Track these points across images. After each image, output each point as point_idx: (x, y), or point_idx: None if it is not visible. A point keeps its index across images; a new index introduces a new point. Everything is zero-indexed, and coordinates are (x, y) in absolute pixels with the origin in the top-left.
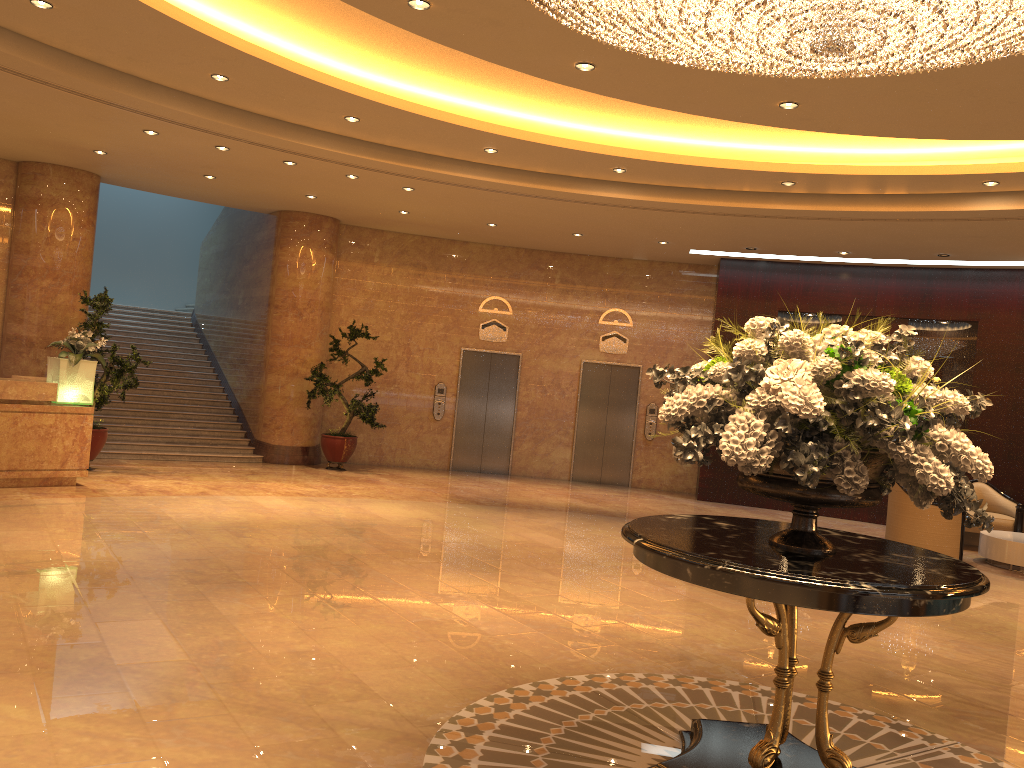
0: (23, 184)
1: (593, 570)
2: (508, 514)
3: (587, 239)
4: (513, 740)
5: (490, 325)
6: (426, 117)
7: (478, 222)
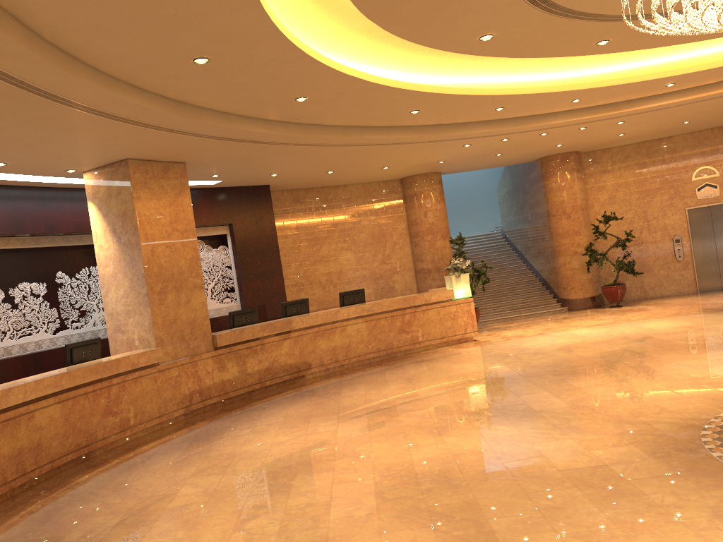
0: (406, 189)
1: None
2: None
3: None
4: None
5: (703, 187)
6: (621, 84)
7: (675, 124)
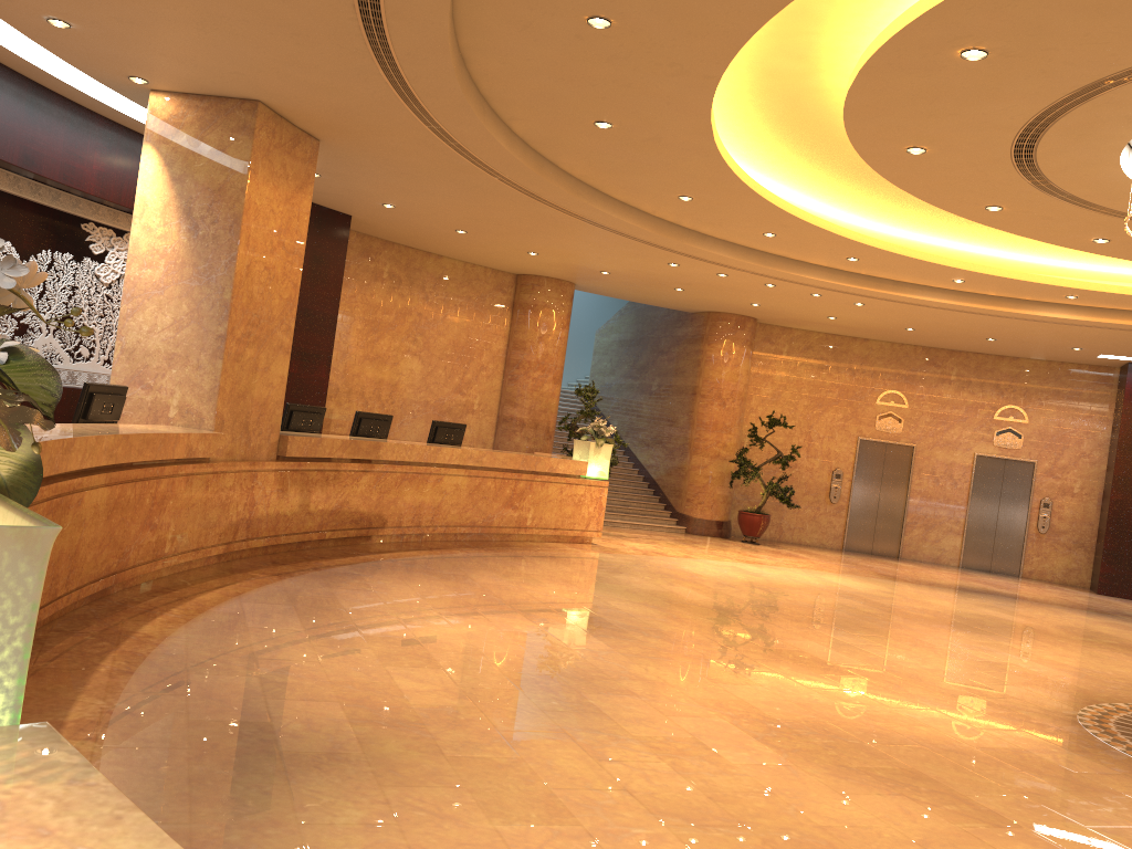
0: (522, 293)
1: (1068, 641)
2: (944, 592)
3: (997, 342)
4: (1131, 729)
5: (886, 417)
6: (922, 260)
7: (897, 327)
